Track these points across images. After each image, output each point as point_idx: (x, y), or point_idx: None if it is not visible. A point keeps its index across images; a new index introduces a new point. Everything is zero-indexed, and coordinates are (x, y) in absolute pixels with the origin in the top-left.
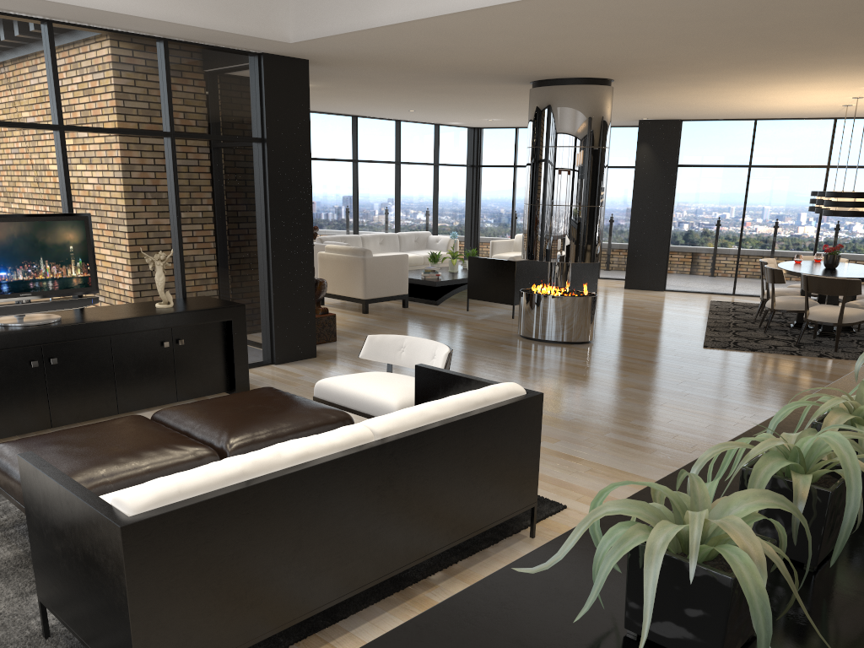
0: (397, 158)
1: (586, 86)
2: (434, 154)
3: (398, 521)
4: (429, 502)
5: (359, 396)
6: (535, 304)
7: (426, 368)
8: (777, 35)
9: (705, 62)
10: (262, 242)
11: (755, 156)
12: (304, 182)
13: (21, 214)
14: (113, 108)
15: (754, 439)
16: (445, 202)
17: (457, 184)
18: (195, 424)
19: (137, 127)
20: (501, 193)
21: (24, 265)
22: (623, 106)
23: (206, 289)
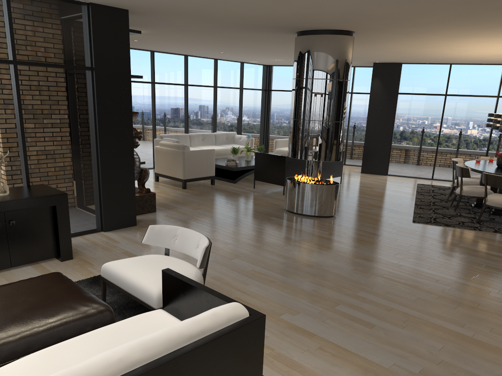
0: (215, 83)
1: (335, 35)
2: (240, 82)
3: None
4: None
5: (130, 281)
6: (296, 188)
7: (170, 274)
8: None
9: (422, 18)
10: (93, 143)
11: (449, 88)
12: (125, 100)
13: None
14: None
15: None
16: (247, 113)
17: (255, 101)
18: None
19: None
20: (283, 108)
21: None
22: (363, 52)
23: (47, 178)
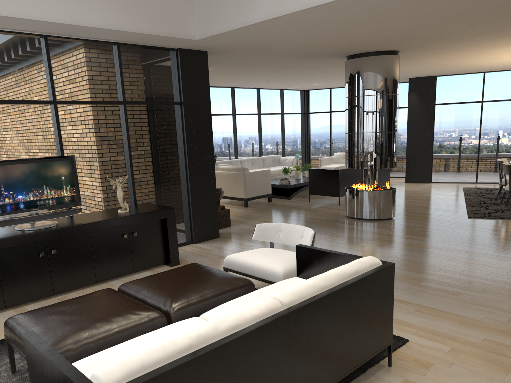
0: (259, 111)
1: (383, 56)
2: (281, 108)
3: (302, 367)
4: (323, 351)
5: (255, 266)
6: (355, 196)
7: (304, 247)
8: None
9: (464, 34)
10: (183, 167)
11: (485, 95)
12: (207, 128)
13: (31, 158)
14: (87, 88)
15: None
16: (289, 136)
17: (296, 124)
18: (147, 294)
19: (102, 99)
20: (323, 128)
21: (33, 190)
22: (401, 69)
23: (149, 199)
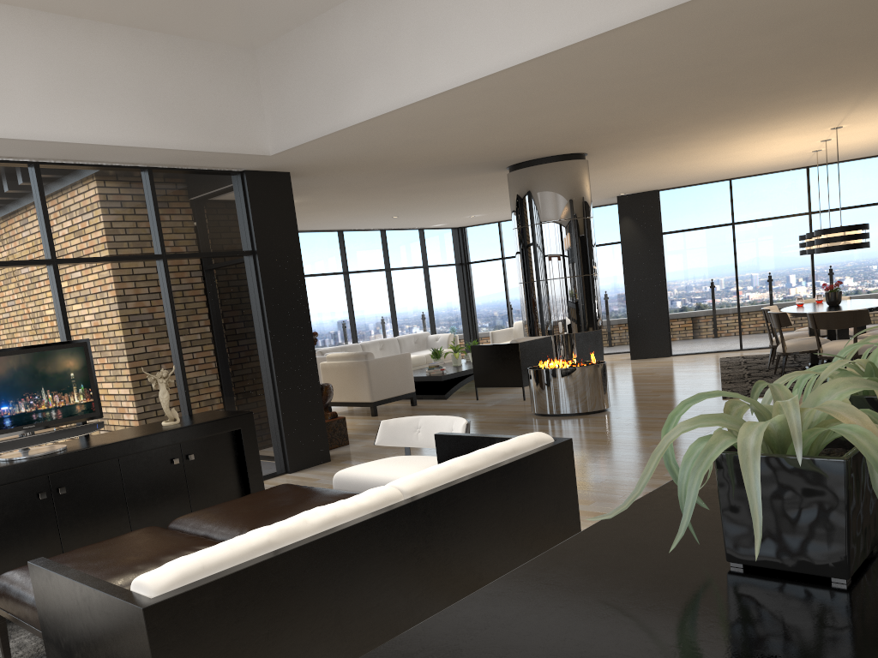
0: (387, 265)
1: (562, 162)
2: (422, 257)
3: (440, 585)
4: (471, 562)
5: (380, 480)
6: (545, 379)
7: (446, 435)
8: (739, 80)
9: (673, 121)
10: (263, 351)
11: (736, 213)
12: (298, 288)
13: (20, 347)
14: (104, 237)
15: (821, 366)
16: (440, 301)
17: (449, 283)
18: (213, 526)
19: (129, 253)
20: (493, 286)
21: (25, 397)
22: (600, 182)
23: (211, 405)
